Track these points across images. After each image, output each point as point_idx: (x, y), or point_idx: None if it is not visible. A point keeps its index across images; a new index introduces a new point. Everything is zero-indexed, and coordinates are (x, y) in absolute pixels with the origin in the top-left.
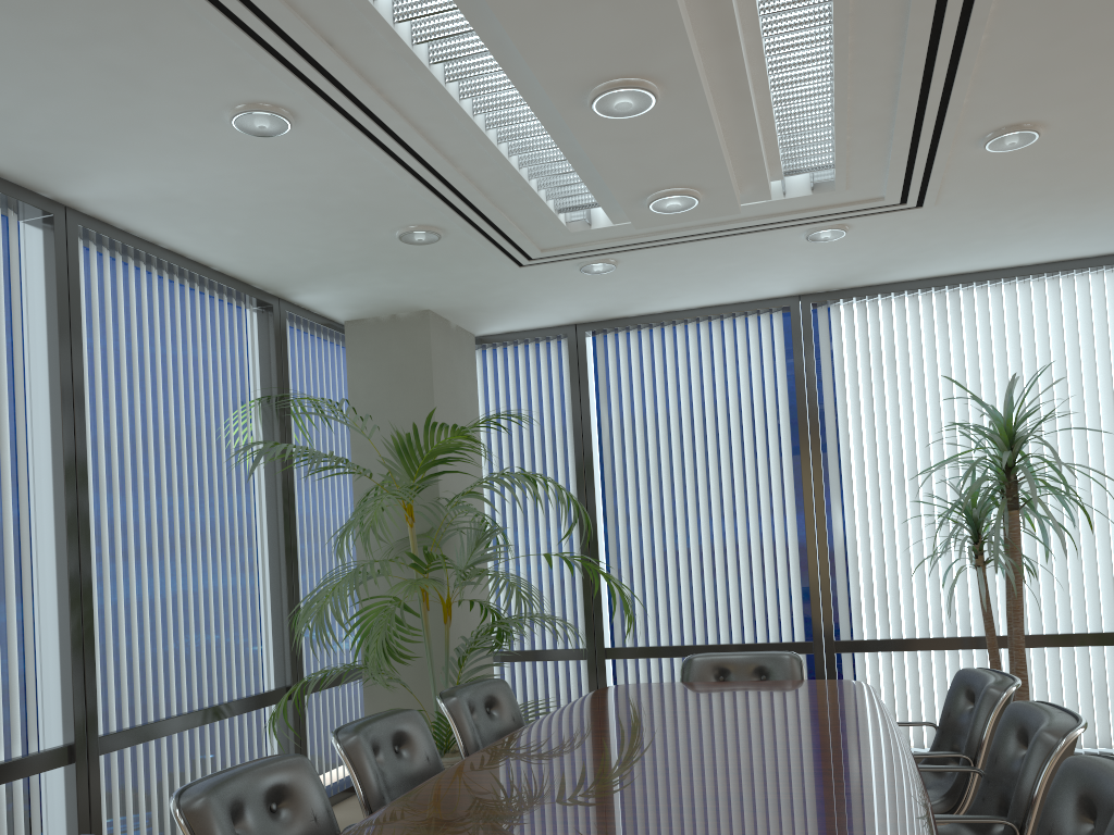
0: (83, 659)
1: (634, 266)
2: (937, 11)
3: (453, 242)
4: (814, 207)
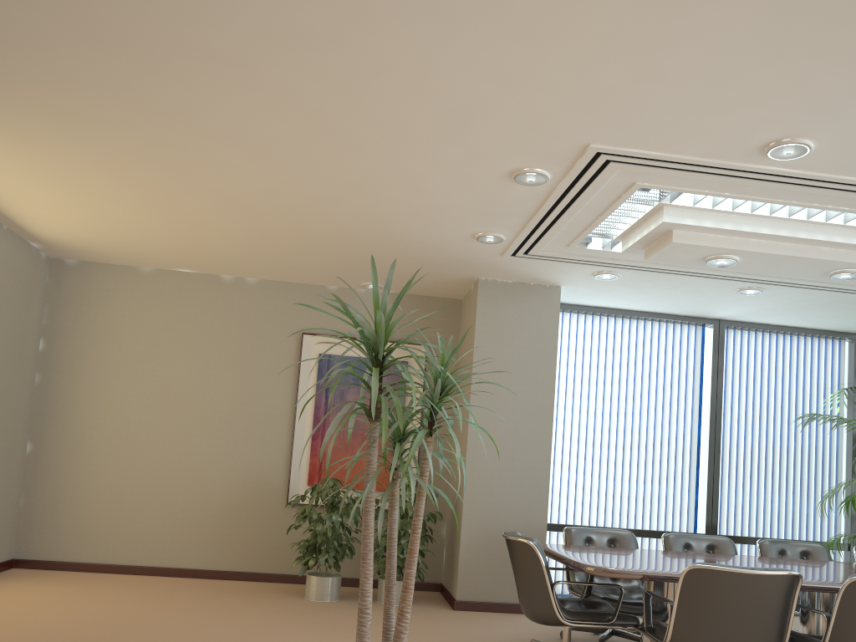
0: (712, 501)
1: None
2: None
3: None
4: None
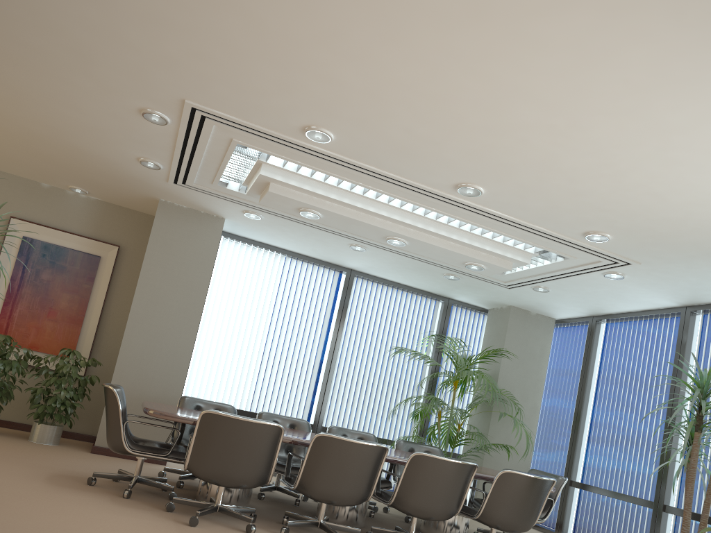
0: (322, 401)
1: (559, 289)
2: (465, 208)
3: (468, 279)
4: (579, 264)
